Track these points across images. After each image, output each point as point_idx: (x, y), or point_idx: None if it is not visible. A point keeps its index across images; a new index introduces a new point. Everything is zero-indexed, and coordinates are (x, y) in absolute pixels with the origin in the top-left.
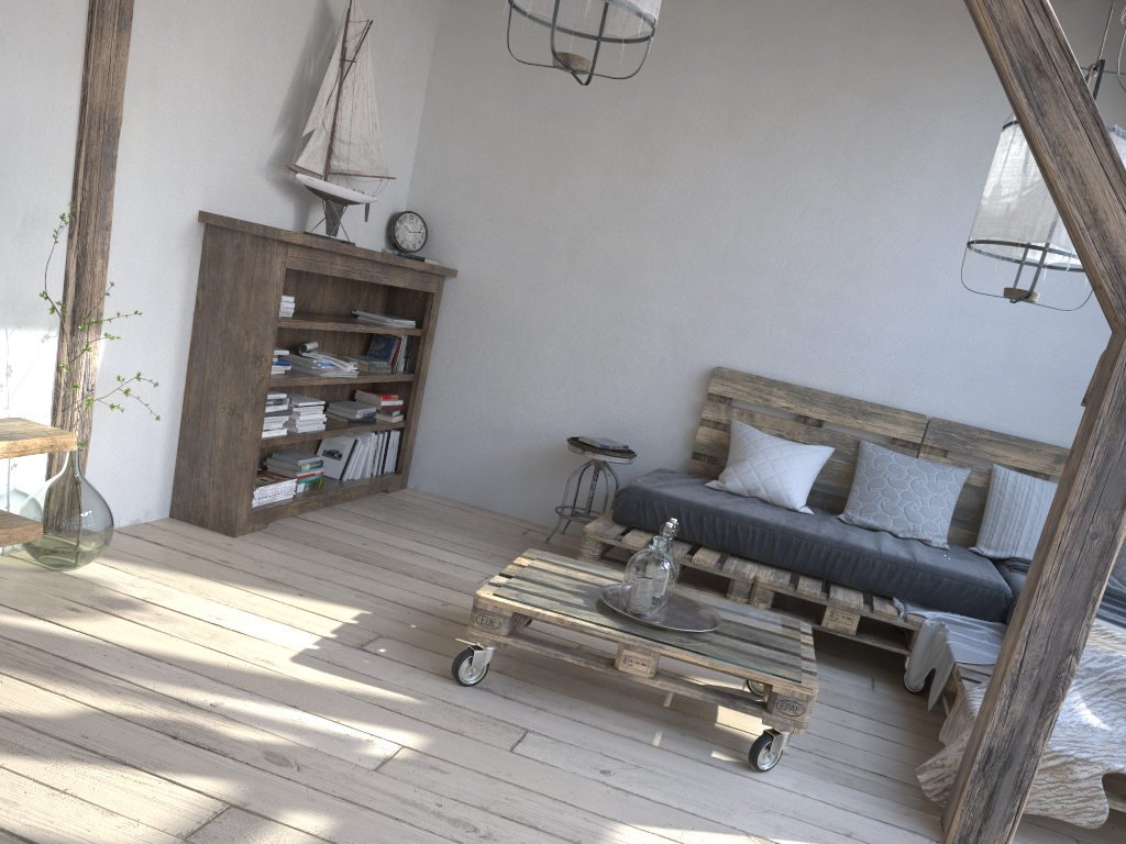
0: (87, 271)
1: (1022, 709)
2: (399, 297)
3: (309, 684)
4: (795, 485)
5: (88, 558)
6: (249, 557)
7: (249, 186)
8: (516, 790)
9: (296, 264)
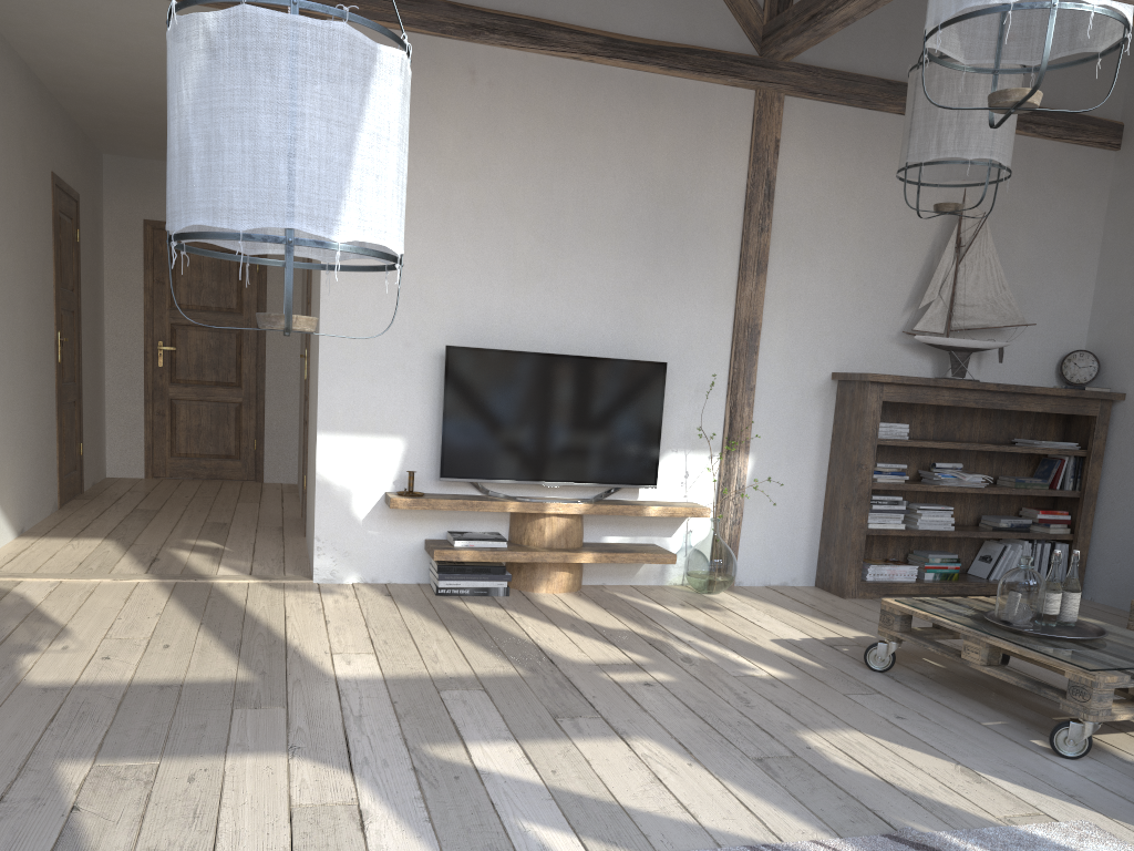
0: (737, 416)
1: None
2: (1073, 425)
3: (762, 648)
4: None
5: (714, 586)
6: (834, 606)
7: (879, 351)
8: (808, 703)
9: (893, 397)
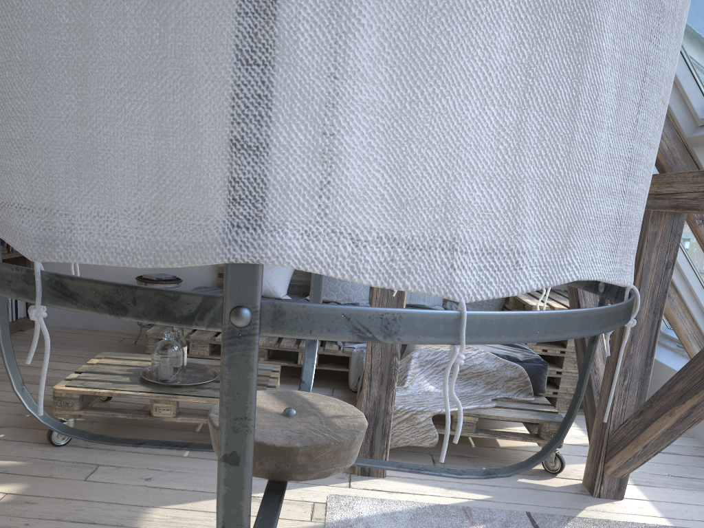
0: None
1: (377, 391)
2: None
3: None
4: (278, 283)
5: None
6: None
7: None
8: (84, 503)
9: None
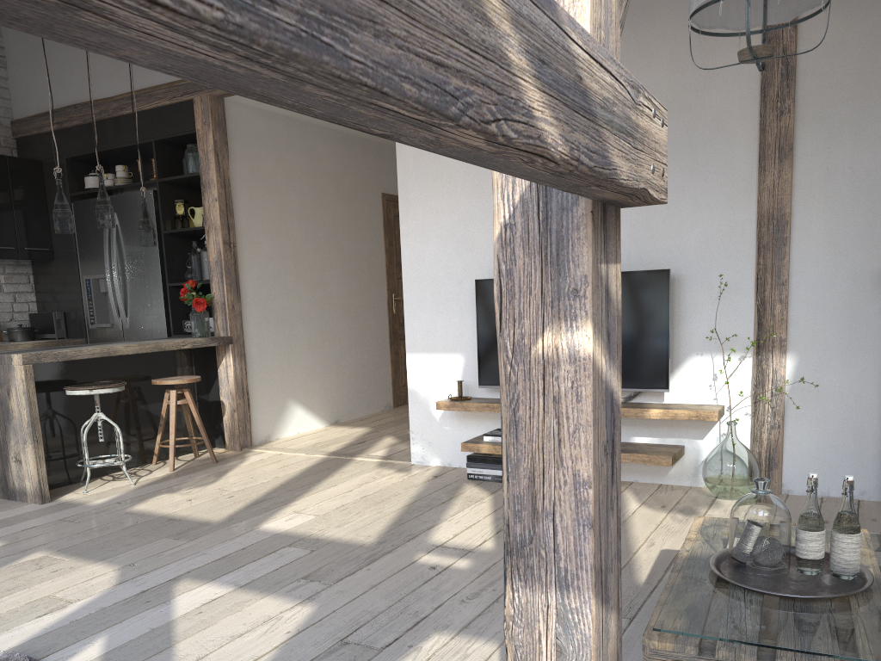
0: (767, 314)
1: None
2: None
3: (630, 555)
4: None
5: (721, 491)
6: None
7: None
8: None
9: None
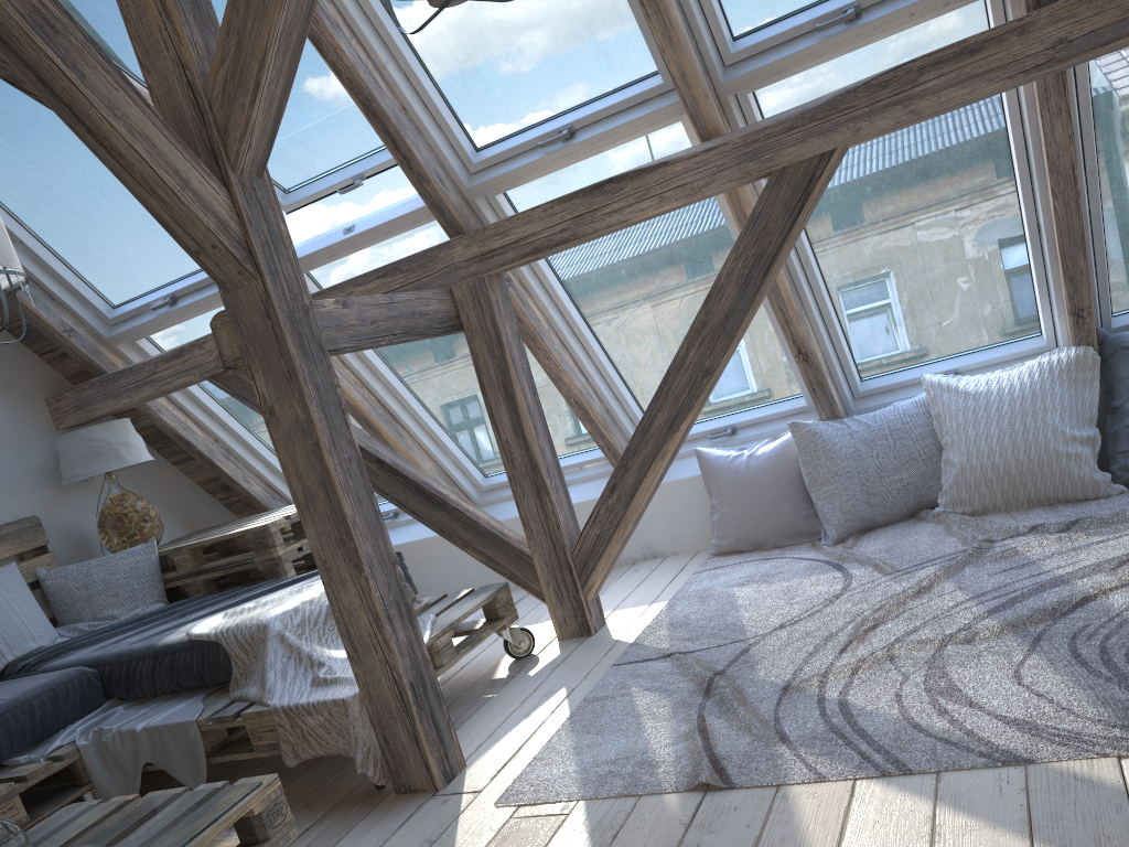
0: None
1: (404, 633)
2: None
3: None
4: None
5: None
6: None
7: None
8: None
9: None
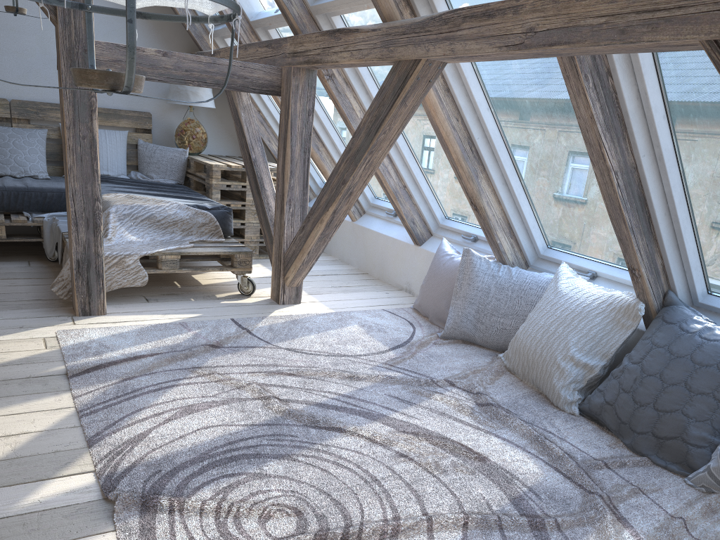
0: None
1: (85, 235)
2: None
3: None
4: None
5: None
6: None
7: None
8: None
9: None
